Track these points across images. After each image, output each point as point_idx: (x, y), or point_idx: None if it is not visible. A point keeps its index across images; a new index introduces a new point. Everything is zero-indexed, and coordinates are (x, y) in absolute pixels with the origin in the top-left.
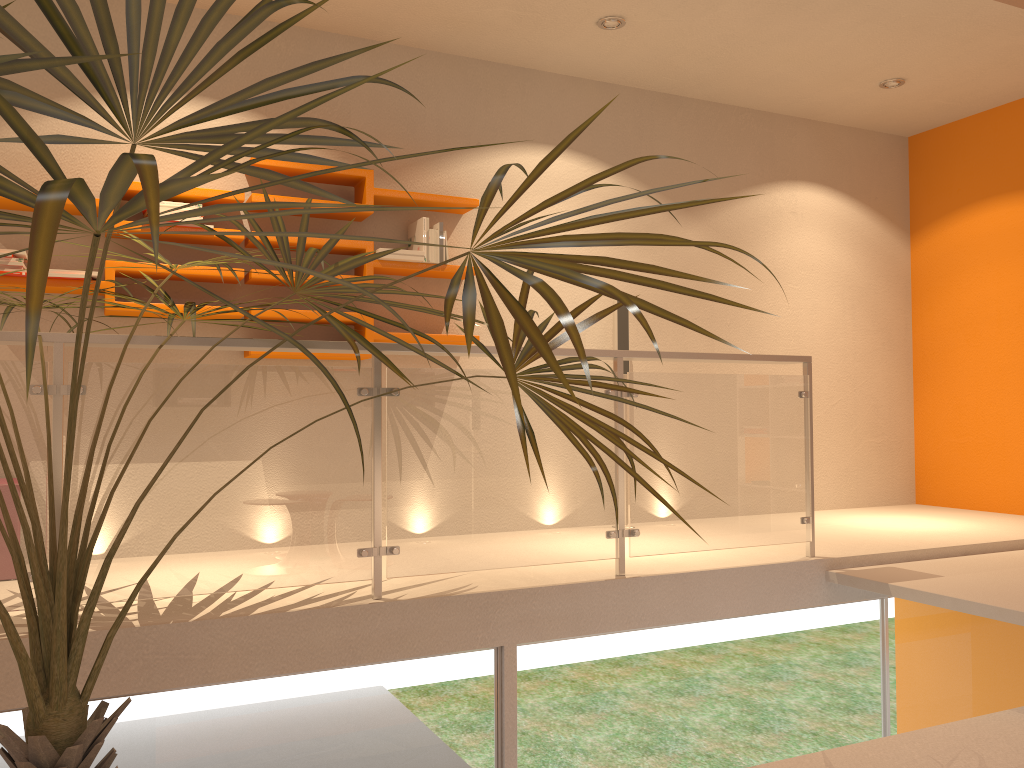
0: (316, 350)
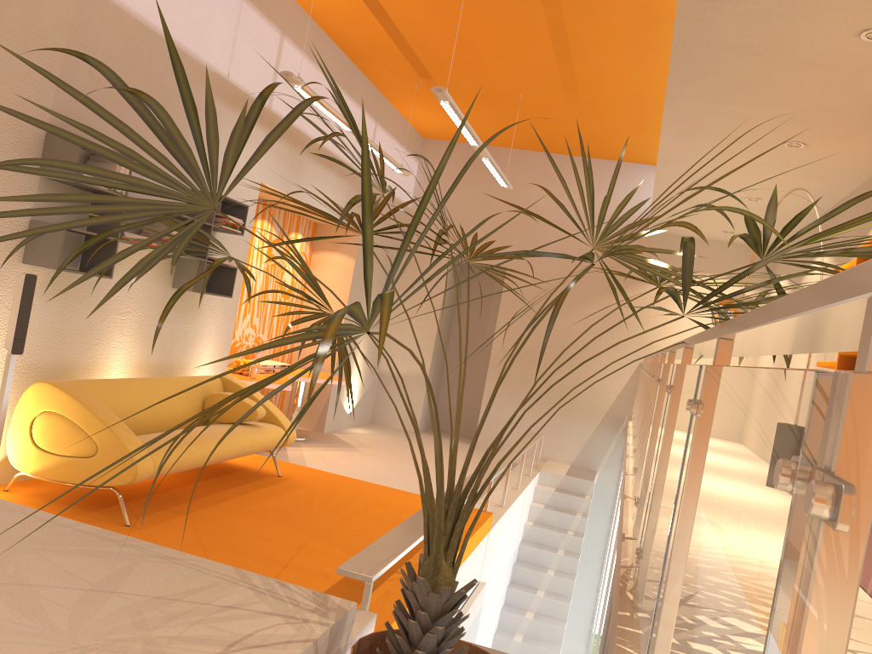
0: (735, 345)
